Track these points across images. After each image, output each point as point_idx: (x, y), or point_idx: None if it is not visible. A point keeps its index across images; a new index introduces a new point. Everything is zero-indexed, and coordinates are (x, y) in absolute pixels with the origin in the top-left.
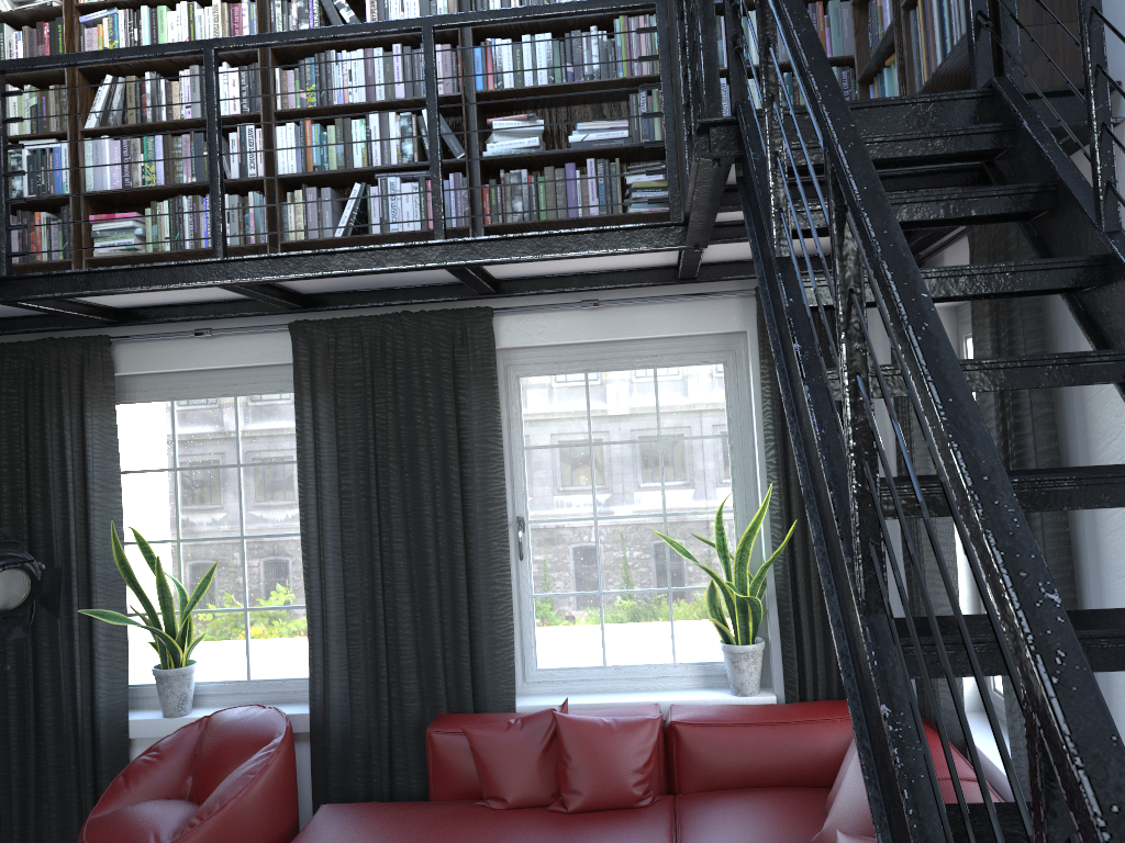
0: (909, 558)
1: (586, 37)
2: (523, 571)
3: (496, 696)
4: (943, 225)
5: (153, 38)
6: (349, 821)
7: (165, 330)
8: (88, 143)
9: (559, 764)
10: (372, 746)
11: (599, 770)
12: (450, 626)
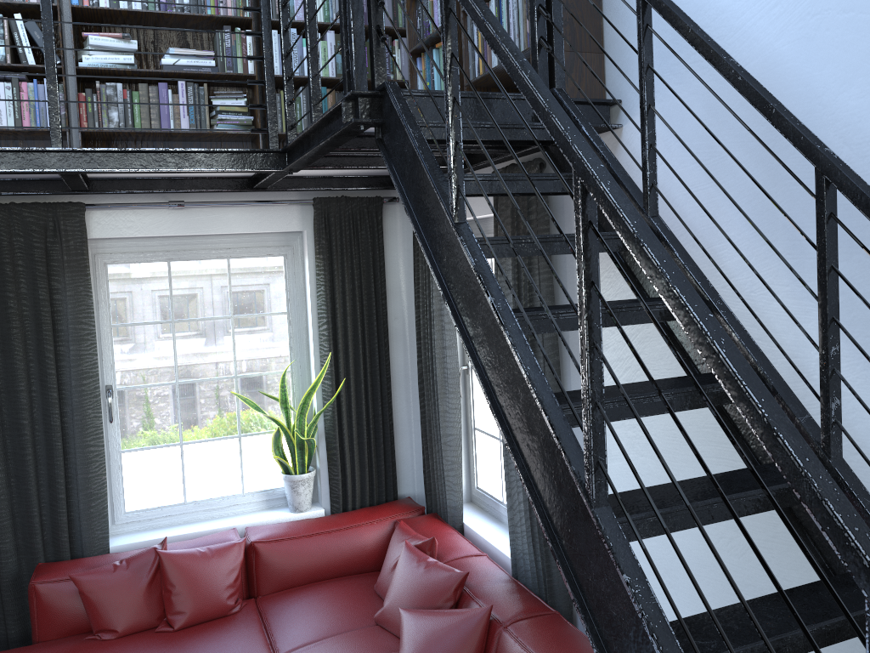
0: (423, 401)
1: None
2: (112, 431)
3: (92, 542)
4: (532, 194)
5: None
6: None
7: None
8: None
9: (164, 592)
10: None
11: (200, 591)
12: (47, 486)
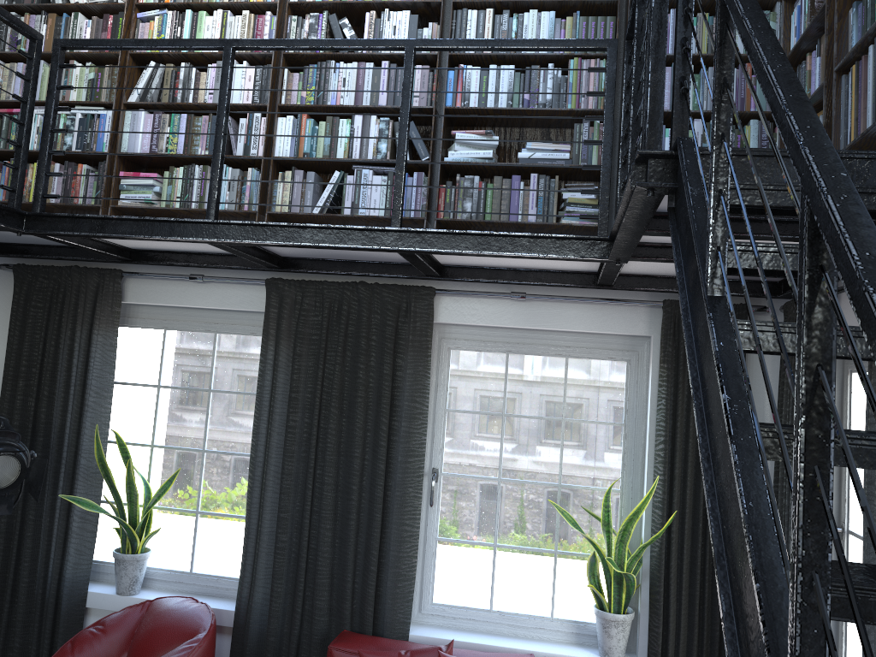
0: None
1: (543, 72)
2: (431, 515)
3: (393, 623)
4: None
5: (191, 36)
6: None
7: (167, 272)
8: (128, 113)
9: None
10: (283, 649)
11: None
12: (363, 555)
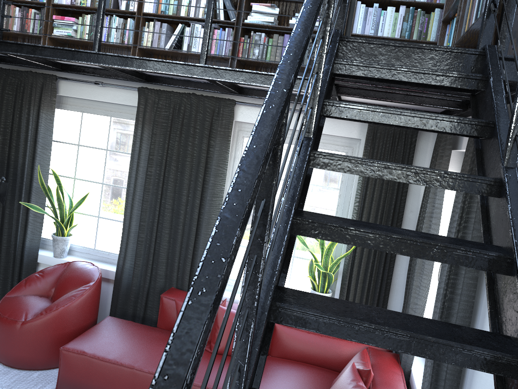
0: (410, 274)
1: None
2: None
3: None
4: (425, 130)
5: None
6: (114, 329)
7: (82, 78)
8: None
9: (213, 329)
10: (140, 294)
11: None
12: (185, 249)
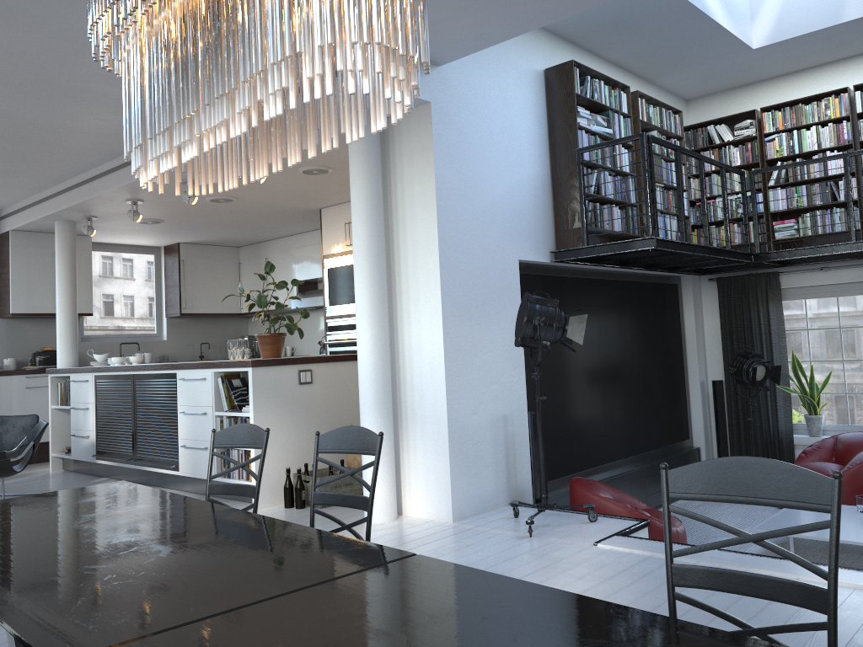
0: None
1: None
2: None
3: None
4: None
5: (798, 143)
6: None
7: (803, 268)
8: (770, 191)
9: None
10: None
11: None
12: None
